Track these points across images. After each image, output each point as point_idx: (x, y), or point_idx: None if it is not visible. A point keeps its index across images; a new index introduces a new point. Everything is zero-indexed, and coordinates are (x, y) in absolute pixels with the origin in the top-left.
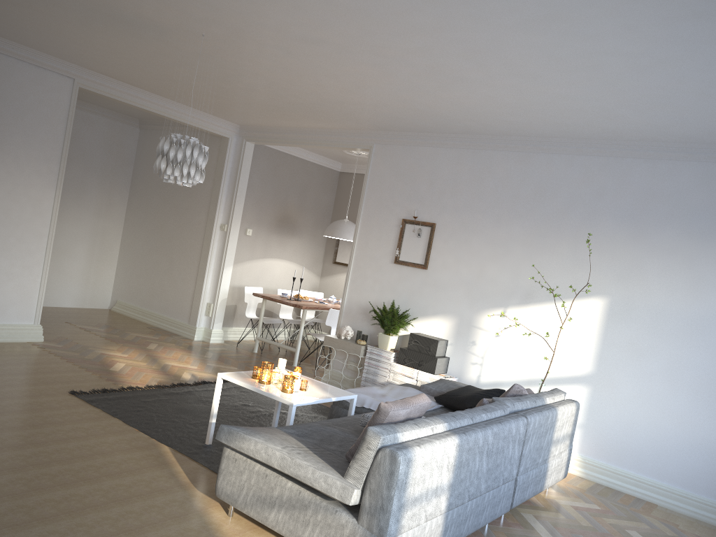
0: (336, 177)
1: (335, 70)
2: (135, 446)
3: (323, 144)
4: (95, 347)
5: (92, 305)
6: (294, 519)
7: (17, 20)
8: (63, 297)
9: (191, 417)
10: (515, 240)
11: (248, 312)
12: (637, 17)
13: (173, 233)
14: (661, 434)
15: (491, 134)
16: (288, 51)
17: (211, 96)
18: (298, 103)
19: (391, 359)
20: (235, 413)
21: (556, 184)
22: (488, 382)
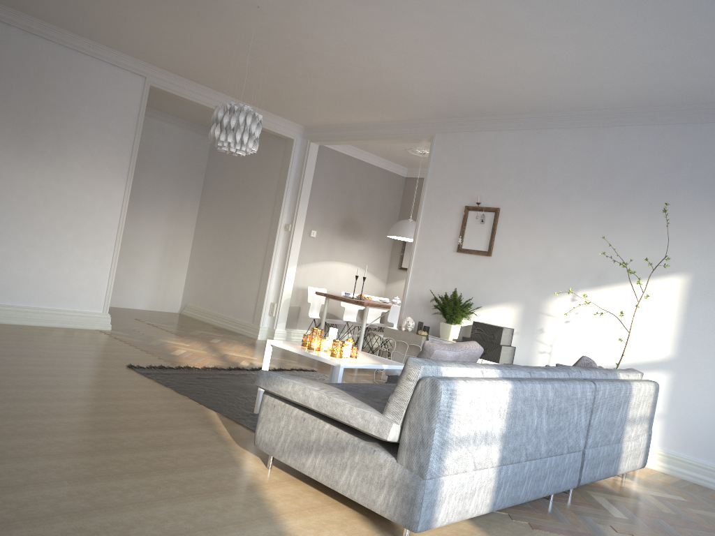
0: (402, 183)
1: (390, 39)
2: (182, 409)
3: (385, 138)
4: (159, 337)
5: (163, 308)
6: (331, 464)
7: (90, 11)
8: (135, 299)
9: (244, 392)
10: (585, 220)
11: (311, 313)
12: None
13: (239, 236)
14: None
15: (557, 111)
16: (341, 17)
17: (274, 89)
18: (358, 90)
19: None
20: None
21: (628, 158)
22: None
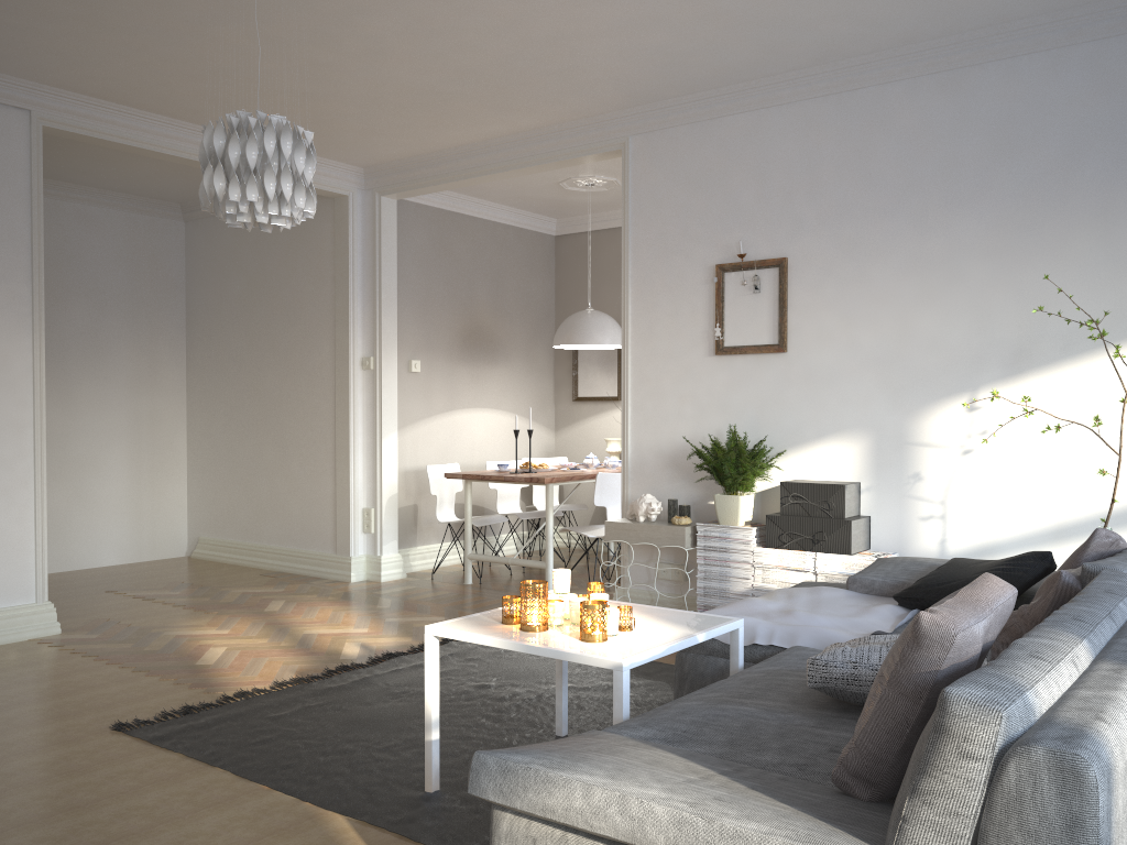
0: (551, 247)
1: None
2: (267, 830)
3: (528, 163)
4: (164, 626)
5: (155, 554)
6: None
7: None
8: (99, 549)
9: (380, 733)
10: (967, 252)
11: (441, 512)
12: None
13: (277, 395)
14: None
15: (875, 50)
16: None
17: (301, 97)
18: (475, 69)
19: (751, 541)
20: (468, 708)
21: (1035, 118)
22: (965, 549)
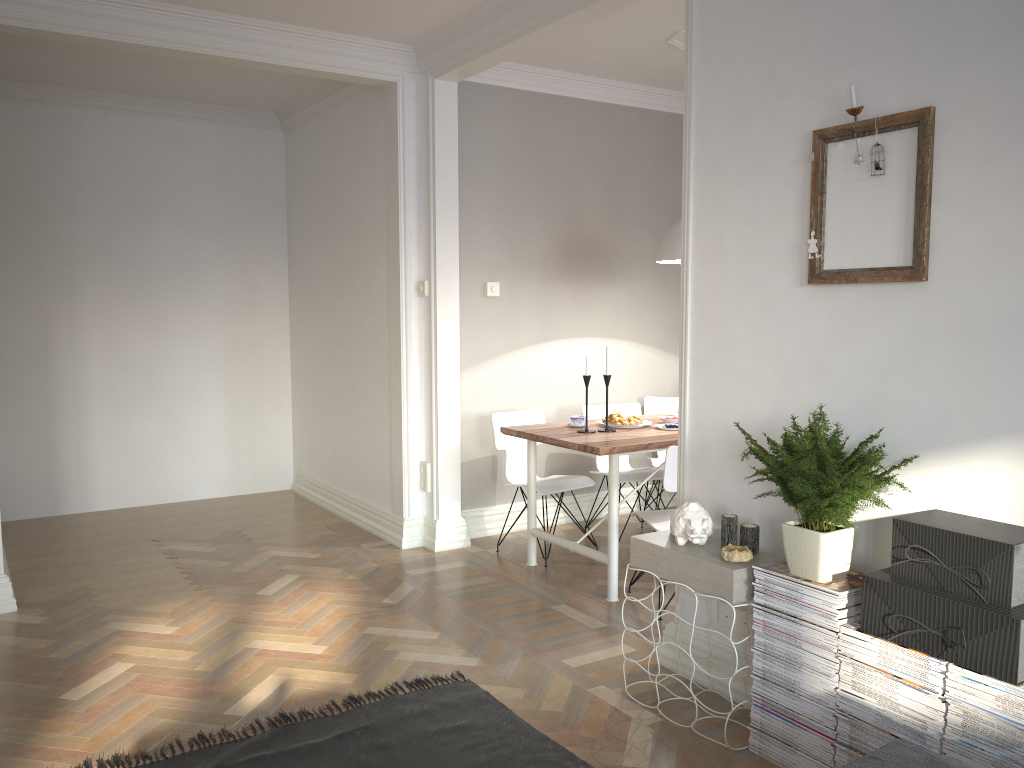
0: None
1: None
2: None
3: (574, 7)
4: (126, 610)
5: (258, 486)
6: None
7: None
8: (195, 481)
9: None
10: None
11: (514, 469)
12: None
13: (348, 324)
14: None
15: None
16: None
17: None
18: None
19: (836, 615)
20: None
21: None
22: None
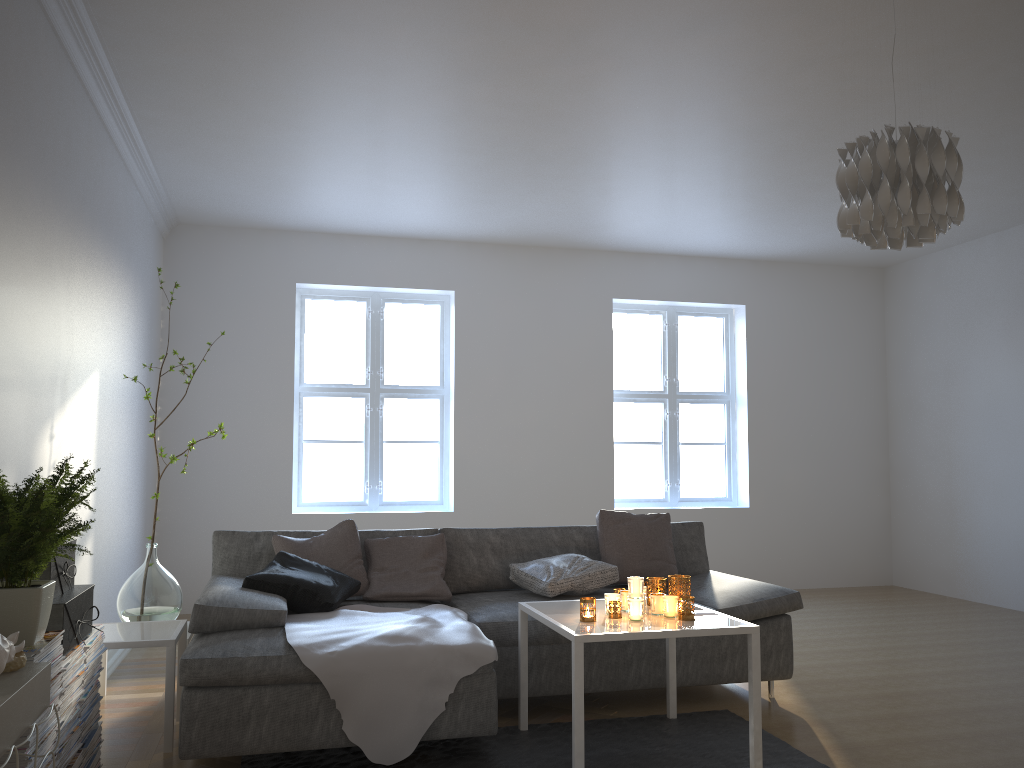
0: None
1: None
2: None
3: None
4: None
5: None
6: None
7: None
8: None
9: None
10: (57, 257)
11: None
12: (552, 180)
13: None
14: (115, 563)
15: None
16: None
17: None
18: None
19: (62, 653)
20: None
21: (77, 144)
22: None
